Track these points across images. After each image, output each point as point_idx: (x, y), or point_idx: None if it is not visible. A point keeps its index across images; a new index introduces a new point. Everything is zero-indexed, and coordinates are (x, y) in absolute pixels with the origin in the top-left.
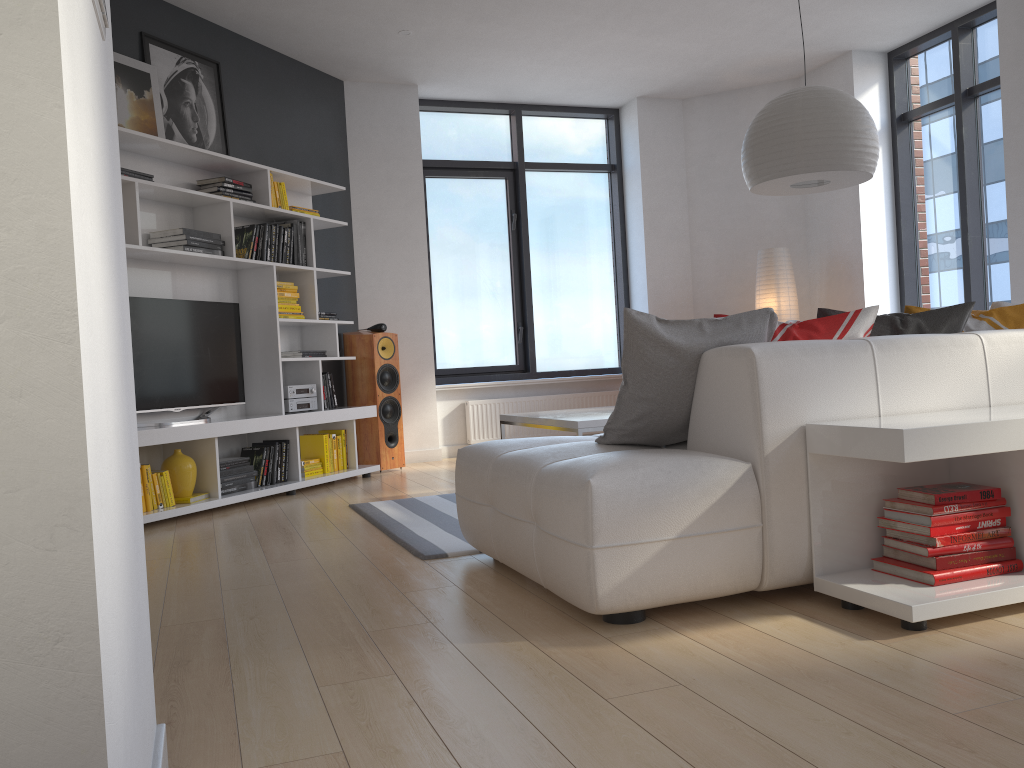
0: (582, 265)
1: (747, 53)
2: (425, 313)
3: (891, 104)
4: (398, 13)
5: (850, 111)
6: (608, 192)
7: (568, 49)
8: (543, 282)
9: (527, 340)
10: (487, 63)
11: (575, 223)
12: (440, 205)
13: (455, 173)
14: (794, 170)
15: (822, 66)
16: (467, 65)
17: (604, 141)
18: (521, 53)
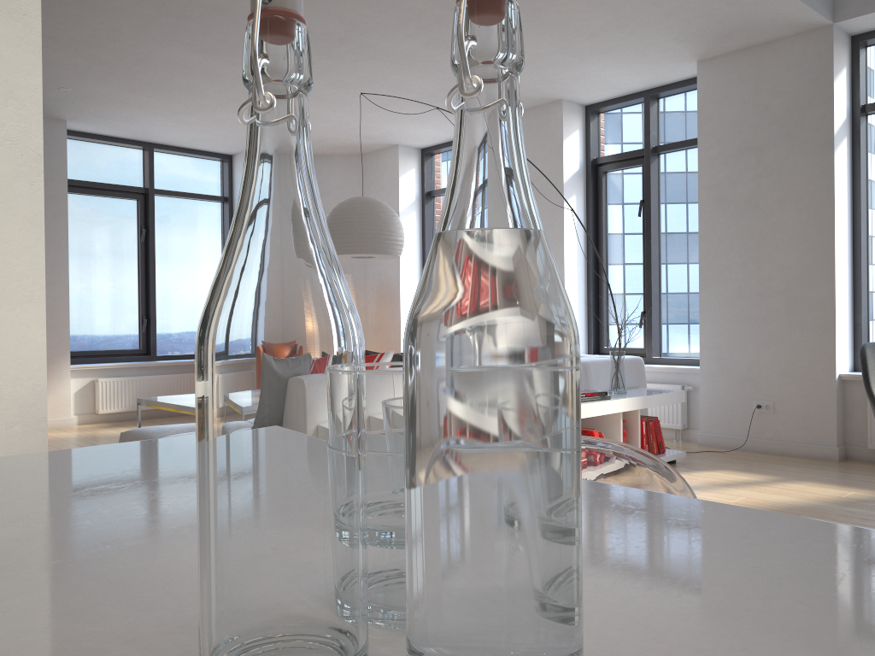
0: (198, 272)
1: (329, 136)
2: (64, 306)
3: (422, 184)
4: (62, 77)
5: (388, 218)
6: (221, 217)
7: (197, 117)
8: (165, 284)
9: (150, 330)
10: (130, 116)
11: (193, 239)
12: (80, 217)
13: (94, 192)
14: (353, 251)
15: (379, 150)
16: (113, 115)
17: (219, 178)
18: (160, 114)
